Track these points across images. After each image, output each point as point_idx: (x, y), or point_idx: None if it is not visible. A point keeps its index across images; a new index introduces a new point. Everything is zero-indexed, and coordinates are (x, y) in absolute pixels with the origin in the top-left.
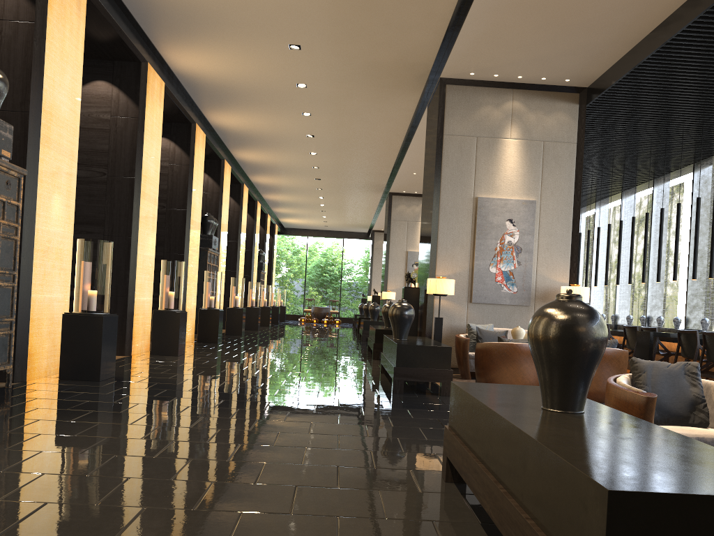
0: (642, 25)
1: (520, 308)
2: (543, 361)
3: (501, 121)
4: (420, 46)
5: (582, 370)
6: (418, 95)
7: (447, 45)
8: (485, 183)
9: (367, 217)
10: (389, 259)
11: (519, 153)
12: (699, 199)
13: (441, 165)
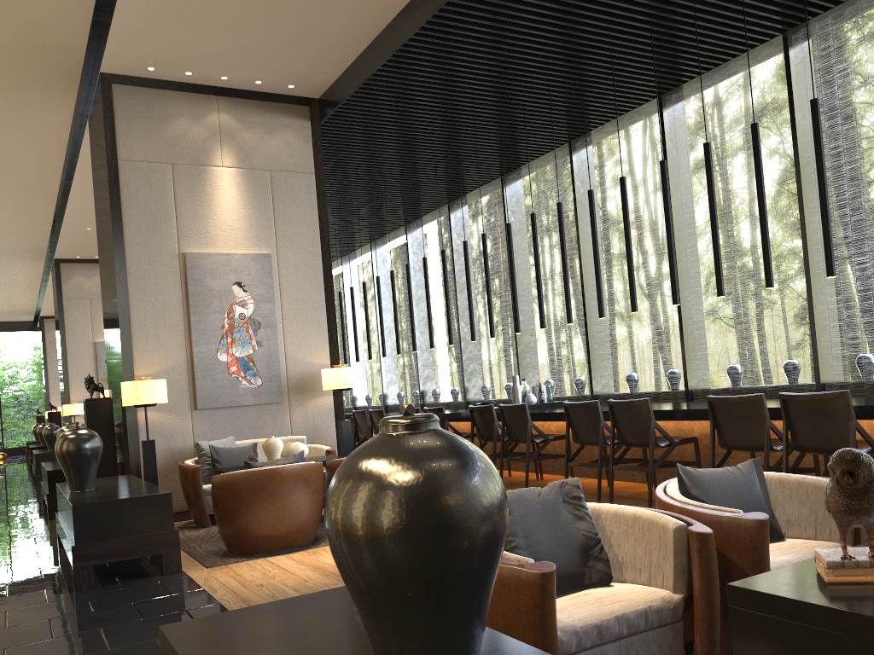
0: (382, 7)
1: (270, 408)
2: (378, 597)
3: (206, 142)
4: (57, 17)
5: (472, 602)
6: (72, 105)
7: (103, 18)
8: (195, 232)
9: (27, 298)
10: (68, 357)
11: (238, 187)
12: (466, 243)
13: (121, 207)
